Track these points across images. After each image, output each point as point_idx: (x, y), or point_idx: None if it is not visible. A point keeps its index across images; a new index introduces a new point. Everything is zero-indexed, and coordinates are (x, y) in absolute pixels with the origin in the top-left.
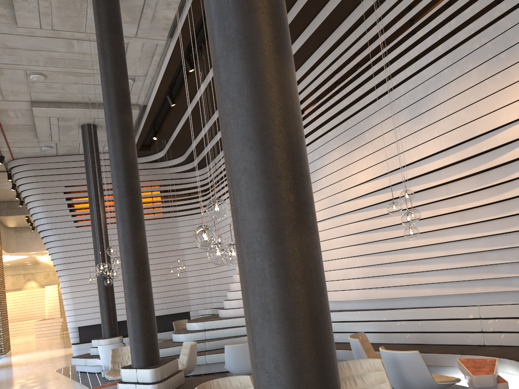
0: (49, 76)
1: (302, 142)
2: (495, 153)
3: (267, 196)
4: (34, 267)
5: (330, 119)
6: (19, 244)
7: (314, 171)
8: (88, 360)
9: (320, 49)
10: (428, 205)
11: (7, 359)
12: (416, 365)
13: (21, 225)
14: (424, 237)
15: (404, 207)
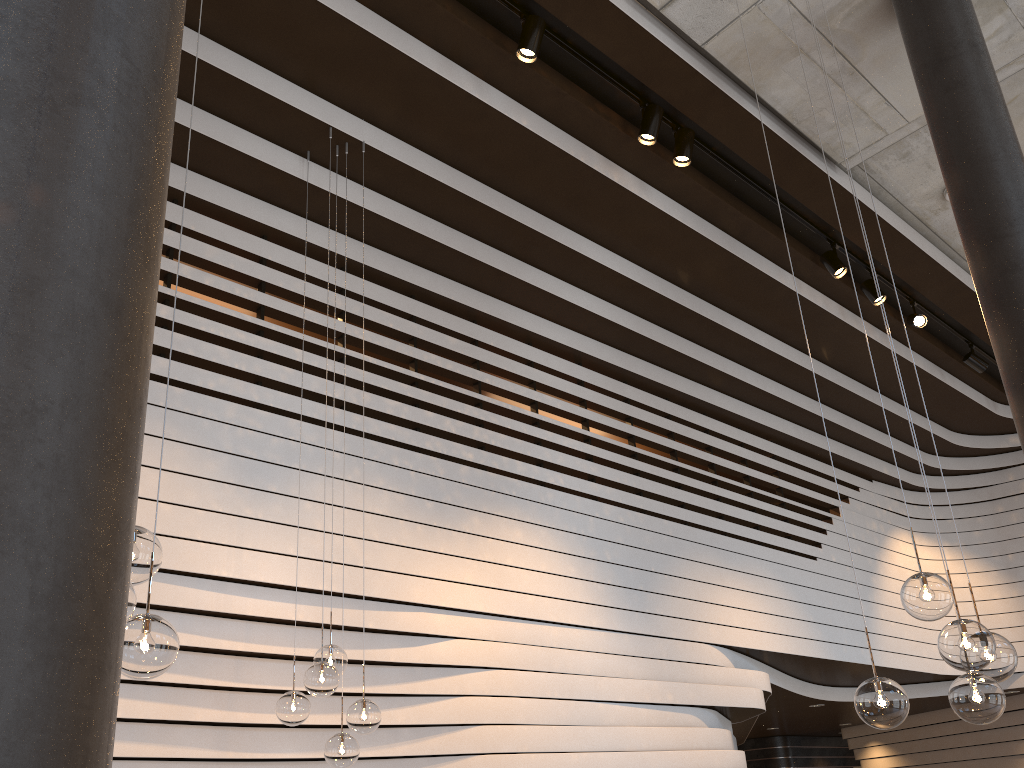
0: None
1: None
2: (375, 640)
3: None
4: None
5: None
6: None
7: None
8: None
9: None
10: (165, 688)
11: None
12: None
13: None
14: None
15: None
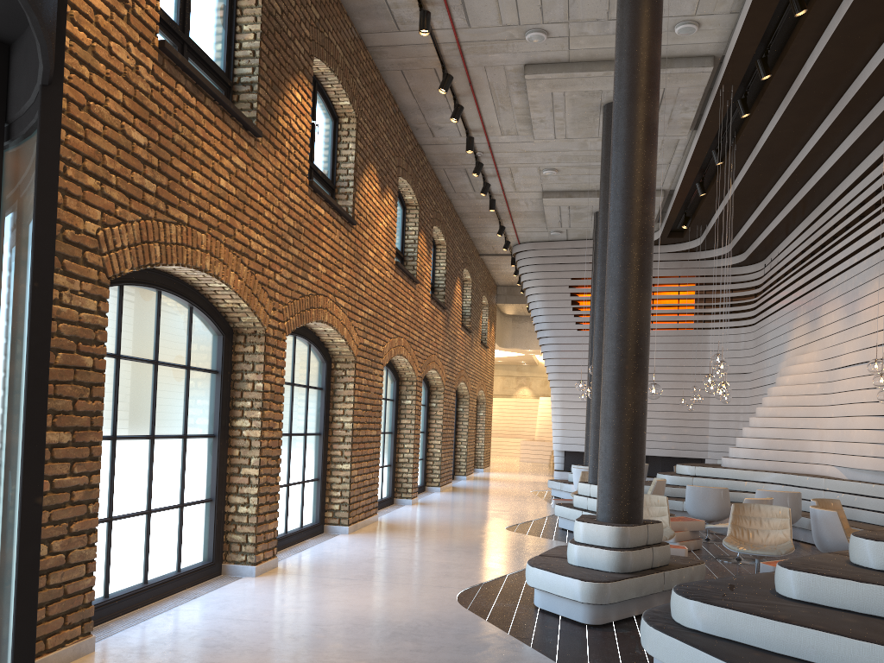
0: (562, 170)
1: (641, 337)
2: None
3: (614, 365)
4: (530, 369)
5: (881, 236)
6: (515, 338)
7: (856, 299)
8: (564, 485)
9: (883, 144)
10: None
11: (485, 474)
12: (832, 524)
13: (520, 313)
14: None
15: None
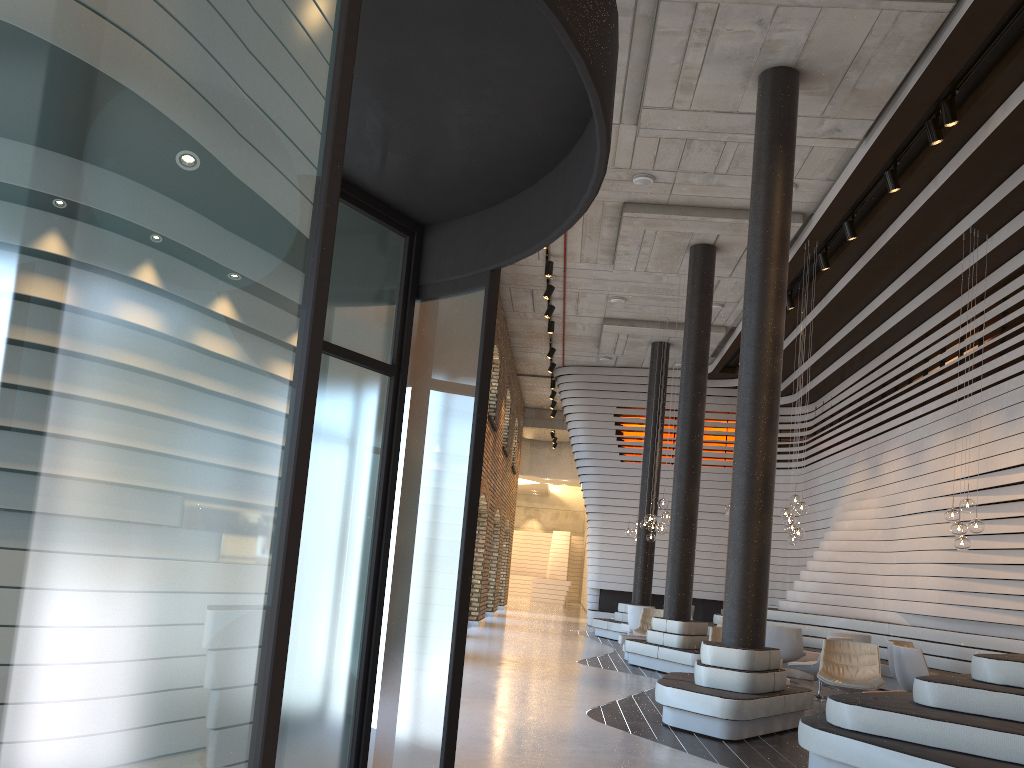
0: (630, 299)
1: (769, 476)
2: None
3: (744, 500)
4: (540, 499)
5: (947, 392)
6: (532, 465)
7: (921, 450)
8: (612, 623)
9: (949, 307)
10: (1017, 518)
11: (507, 612)
12: (916, 662)
13: (539, 437)
14: (1013, 554)
15: (995, 516)
